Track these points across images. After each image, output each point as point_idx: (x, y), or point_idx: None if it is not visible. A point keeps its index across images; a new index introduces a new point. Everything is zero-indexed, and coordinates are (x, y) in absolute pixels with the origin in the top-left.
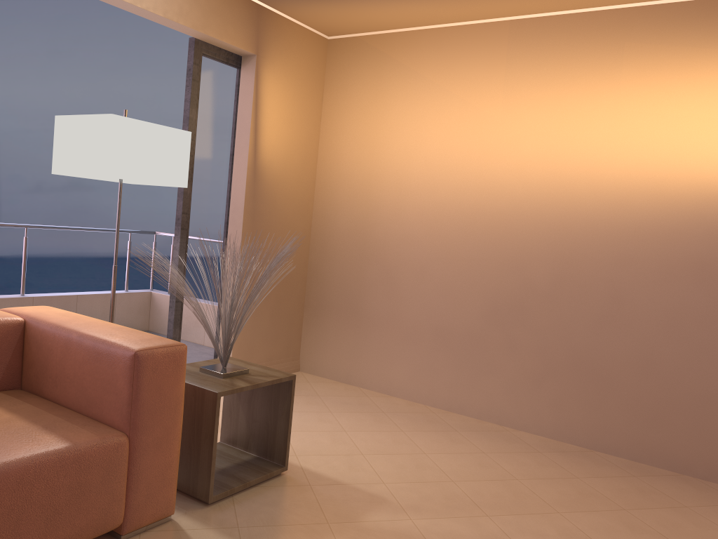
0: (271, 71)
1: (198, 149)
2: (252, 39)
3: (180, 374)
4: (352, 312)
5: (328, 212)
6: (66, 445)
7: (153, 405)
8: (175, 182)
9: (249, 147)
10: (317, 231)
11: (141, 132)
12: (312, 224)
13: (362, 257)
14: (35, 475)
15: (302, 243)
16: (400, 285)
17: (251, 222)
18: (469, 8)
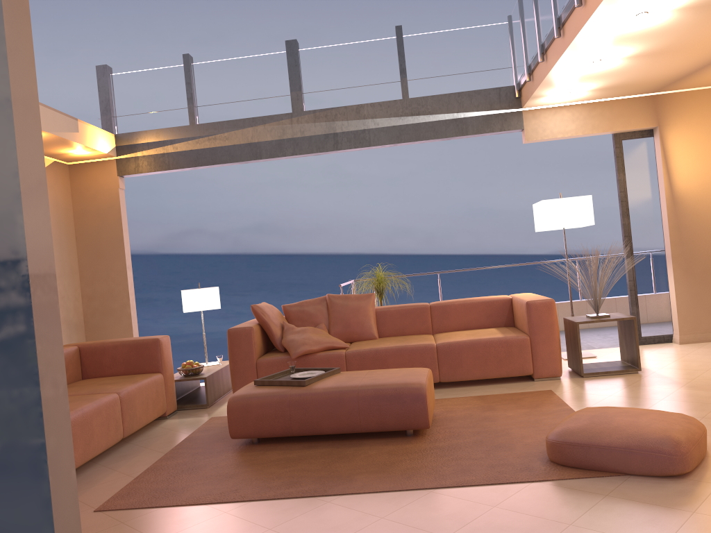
0: (673, 131)
1: (630, 196)
2: (651, 118)
3: (550, 312)
4: None
5: None
6: (502, 336)
7: (537, 324)
8: (585, 223)
9: (664, 185)
10: None
11: (560, 204)
12: None
13: None
14: (489, 344)
15: None
16: None
17: (677, 233)
18: None
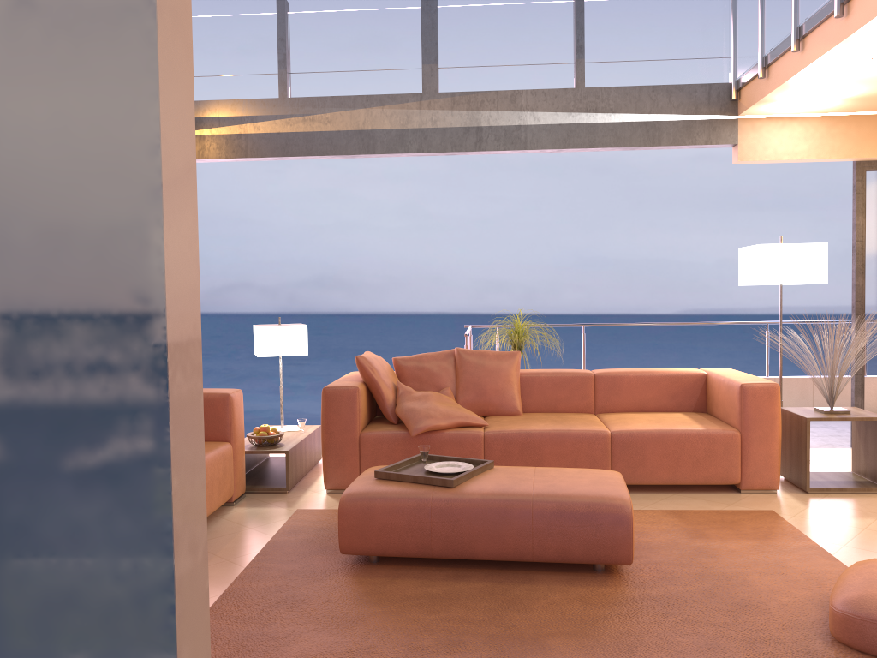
0: None
1: (869, 247)
2: None
3: (773, 401)
4: None
5: None
6: (702, 428)
7: (754, 416)
8: (815, 280)
9: None
10: None
11: (783, 251)
12: None
13: None
14: (685, 438)
15: None
16: None
17: None
18: None
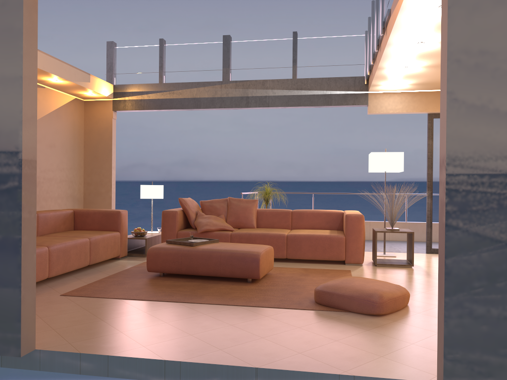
0: None
1: (435, 155)
2: None
3: (360, 222)
4: None
5: None
6: (328, 234)
7: (351, 229)
8: (397, 170)
9: None
10: None
11: (382, 155)
12: None
13: None
14: (319, 238)
15: None
16: None
17: None
18: None
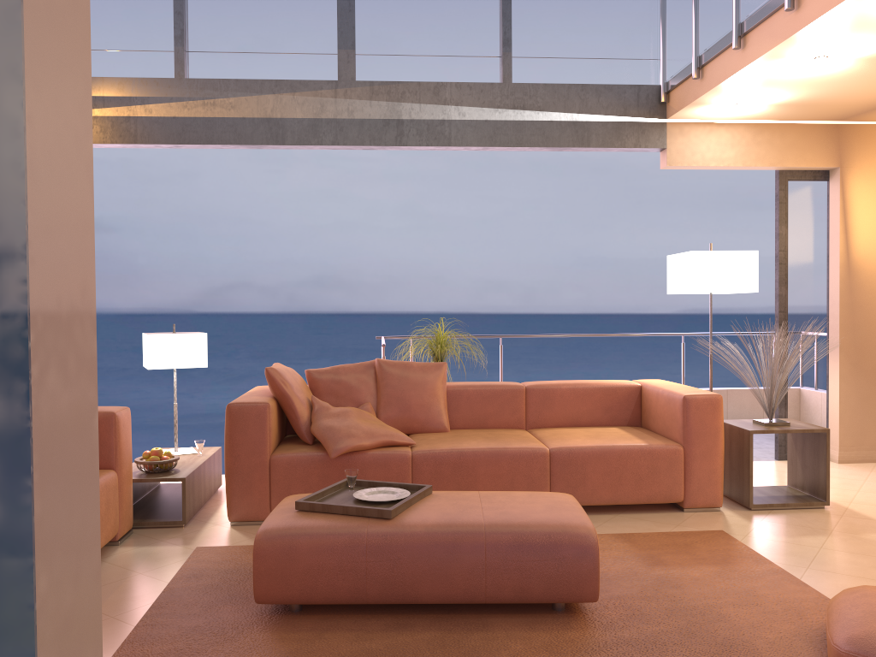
0: (858, 176)
1: (791, 257)
2: (832, 155)
3: (716, 413)
4: None
5: None
6: (645, 443)
7: (697, 429)
8: (746, 289)
9: (840, 247)
10: None
11: (715, 259)
12: None
13: None
14: (627, 455)
15: None
16: None
17: (849, 314)
18: None
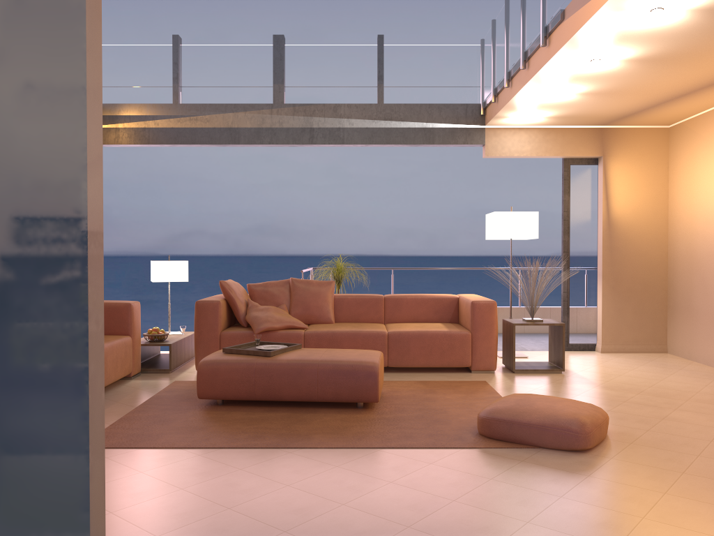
0: (615, 162)
1: (572, 216)
2: (598, 148)
3: (492, 312)
4: (688, 309)
5: (674, 242)
6: (447, 330)
7: (479, 322)
8: (530, 236)
9: (603, 209)
10: (670, 256)
11: (510, 216)
12: (668, 251)
13: (691, 270)
14: (435, 336)
15: (659, 265)
16: (709, 287)
17: (609, 253)
18: (713, 97)
